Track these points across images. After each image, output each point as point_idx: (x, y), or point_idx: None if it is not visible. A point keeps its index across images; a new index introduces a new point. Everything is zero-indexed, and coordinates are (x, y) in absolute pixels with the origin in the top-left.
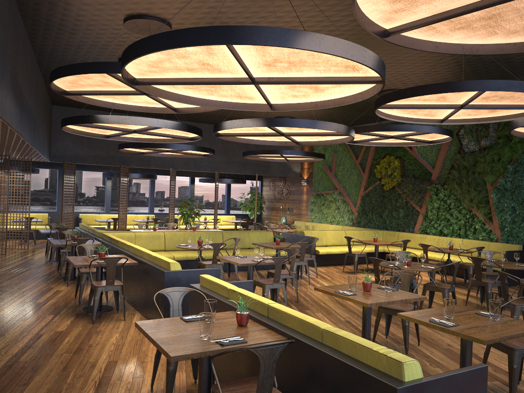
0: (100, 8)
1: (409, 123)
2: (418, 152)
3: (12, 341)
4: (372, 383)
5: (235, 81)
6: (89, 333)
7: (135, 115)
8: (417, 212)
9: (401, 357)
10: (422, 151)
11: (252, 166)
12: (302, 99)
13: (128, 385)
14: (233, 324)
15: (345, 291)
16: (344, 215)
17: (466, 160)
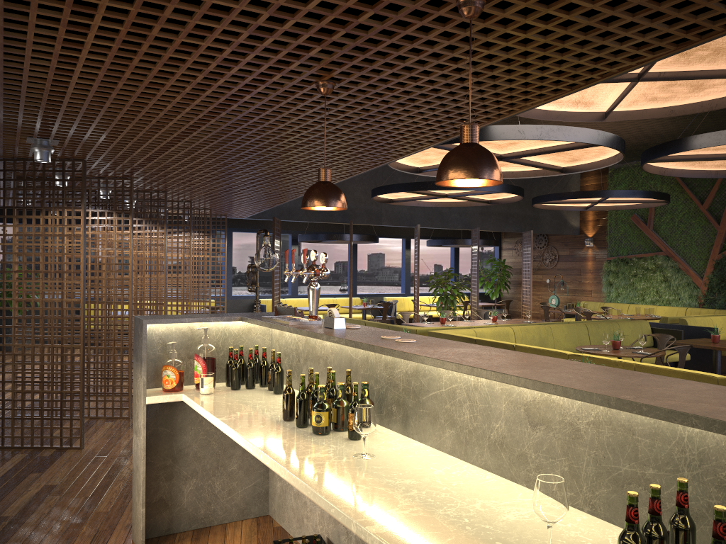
0: None
1: None
2: None
3: None
4: None
5: None
6: None
7: None
8: None
9: None
10: None
11: (516, 219)
12: None
13: None
14: None
15: None
16: (677, 290)
17: None
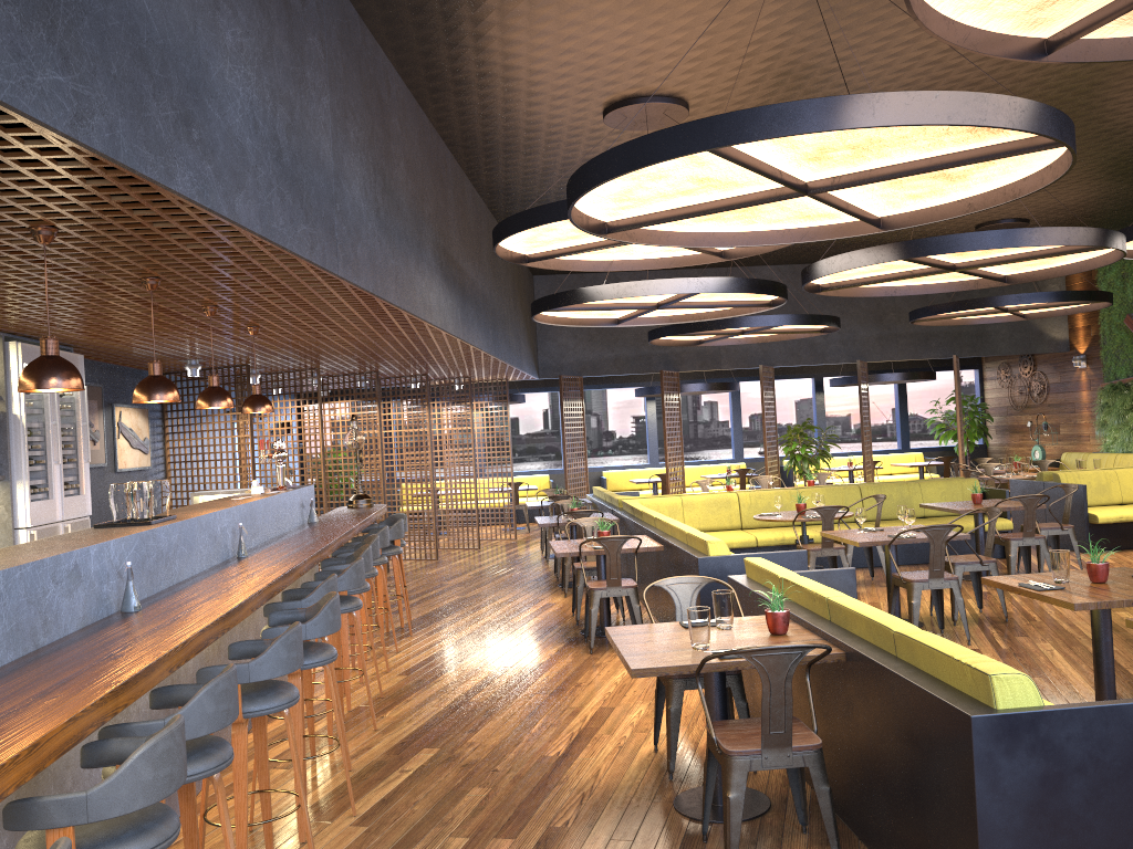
0: (559, 104)
1: None
2: None
3: (465, 674)
4: (943, 712)
5: (771, 195)
6: (581, 667)
7: (682, 270)
8: None
9: (993, 668)
10: None
11: (944, 340)
12: (934, 198)
13: (621, 741)
14: (764, 632)
15: (1040, 584)
16: None
17: None
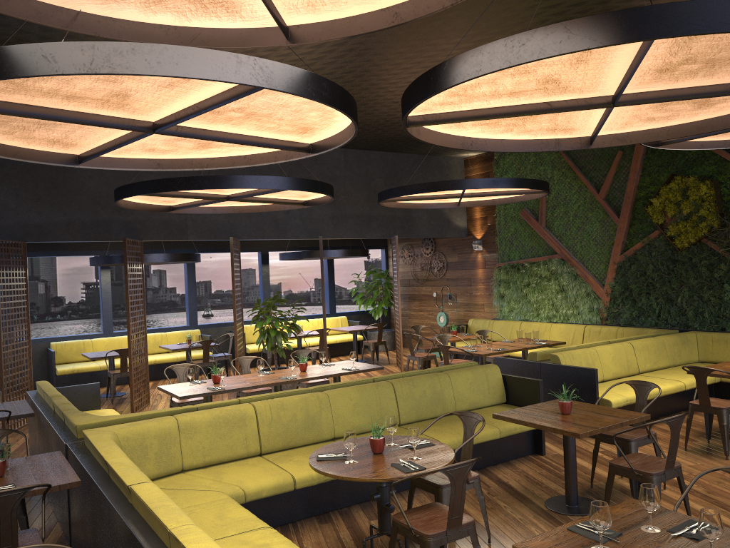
0: None
1: None
2: None
3: None
4: None
5: None
6: None
7: None
8: None
9: None
10: None
11: (382, 222)
12: None
13: None
14: None
15: None
16: (576, 302)
17: None
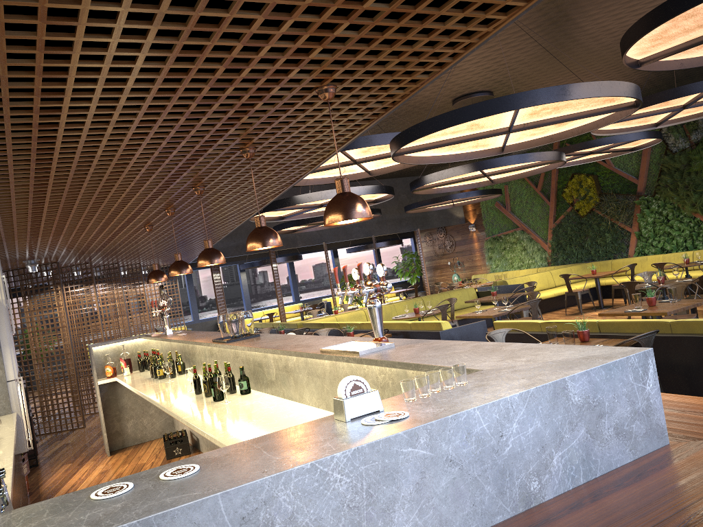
0: None
1: (621, 134)
2: (614, 164)
3: None
4: None
5: (491, 133)
6: None
7: None
8: (627, 232)
9: None
10: (619, 161)
11: (409, 221)
12: (537, 135)
13: None
14: (575, 342)
15: (634, 309)
16: (533, 255)
17: (677, 161)
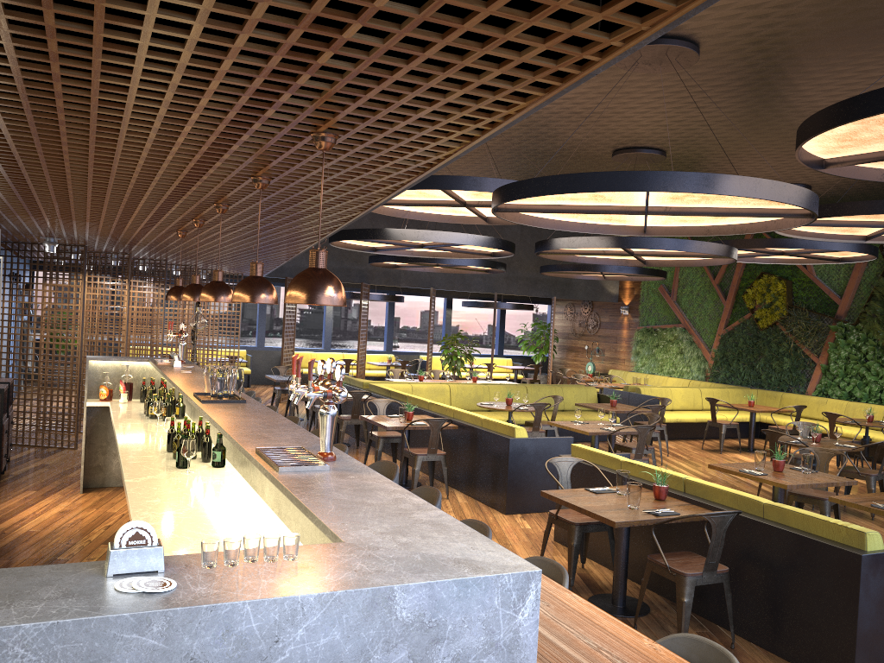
0: None
1: (818, 240)
2: (816, 272)
3: None
4: (832, 552)
5: (622, 210)
6: None
7: None
8: (812, 362)
9: (862, 529)
10: (823, 270)
11: (546, 284)
12: (690, 223)
13: None
14: (649, 497)
15: (752, 471)
16: (690, 363)
17: None
